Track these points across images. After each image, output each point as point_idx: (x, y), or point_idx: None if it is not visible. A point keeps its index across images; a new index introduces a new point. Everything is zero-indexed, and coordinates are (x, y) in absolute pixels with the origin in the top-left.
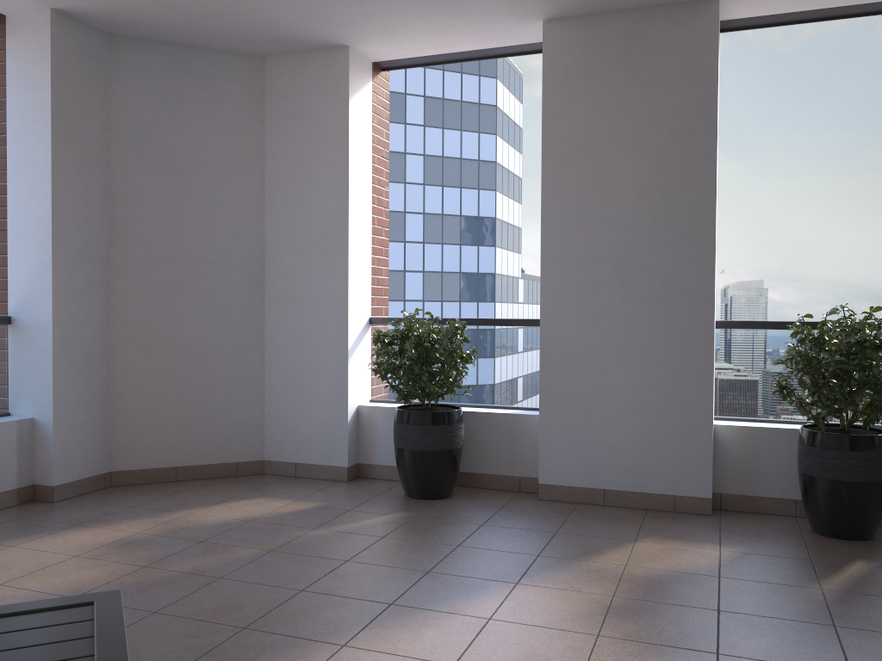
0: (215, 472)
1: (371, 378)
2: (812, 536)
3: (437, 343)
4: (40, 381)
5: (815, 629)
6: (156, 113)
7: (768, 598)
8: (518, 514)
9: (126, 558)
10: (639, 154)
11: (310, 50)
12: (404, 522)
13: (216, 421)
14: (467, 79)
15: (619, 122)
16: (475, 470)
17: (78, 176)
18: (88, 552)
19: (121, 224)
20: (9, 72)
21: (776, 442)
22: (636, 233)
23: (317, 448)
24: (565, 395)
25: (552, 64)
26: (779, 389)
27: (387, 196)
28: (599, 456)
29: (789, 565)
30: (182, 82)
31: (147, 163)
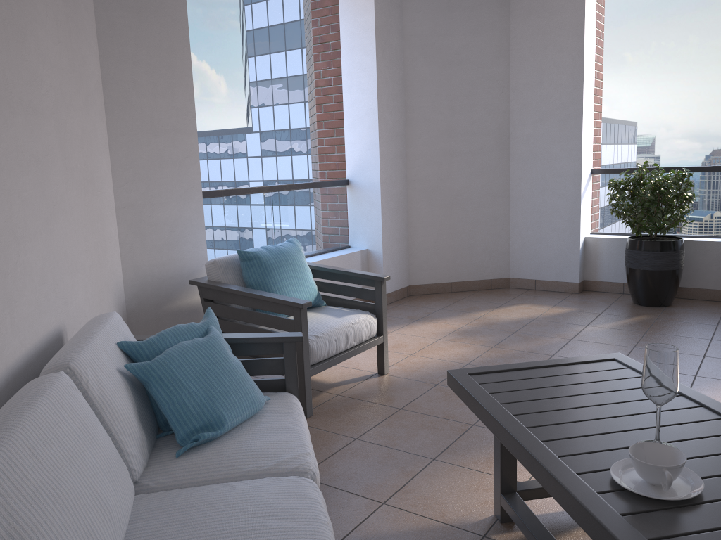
0: (476, 286)
1: (591, 216)
2: None
3: (670, 188)
4: (371, 224)
5: None
6: (434, 21)
7: None
8: None
9: (473, 341)
10: None
11: None
12: (651, 322)
13: (477, 250)
14: None
15: None
16: (686, 285)
17: (389, 76)
18: (444, 337)
19: (412, 108)
20: (340, 3)
21: None
22: None
23: (553, 269)
24: None
25: None
26: None
27: (601, 70)
28: None
29: None
30: None
31: (429, 61)
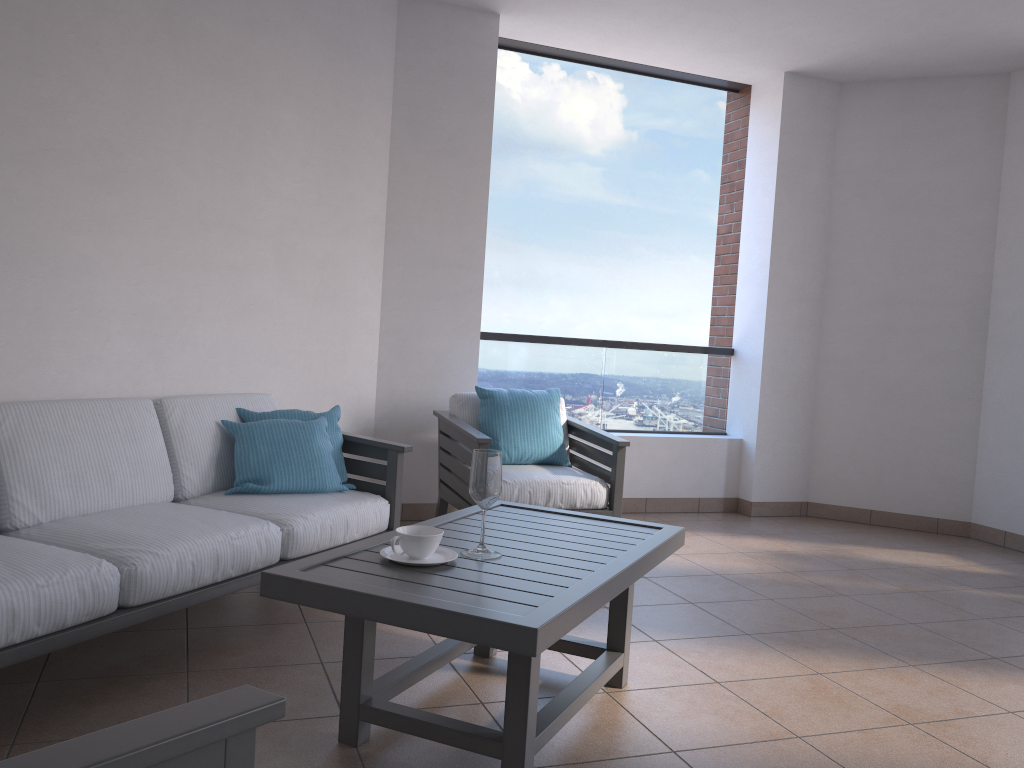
0: (912, 523)
1: None
2: None
3: None
4: (749, 407)
5: None
6: (880, 152)
7: None
8: None
9: (777, 563)
10: None
11: None
12: None
13: (917, 470)
14: None
15: None
16: None
17: (798, 222)
18: (751, 552)
19: (837, 265)
20: (749, 135)
21: None
22: None
23: None
24: None
25: None
26: None
27: None
28: None
29: None
30: (910, 117)
31: (867, 204)
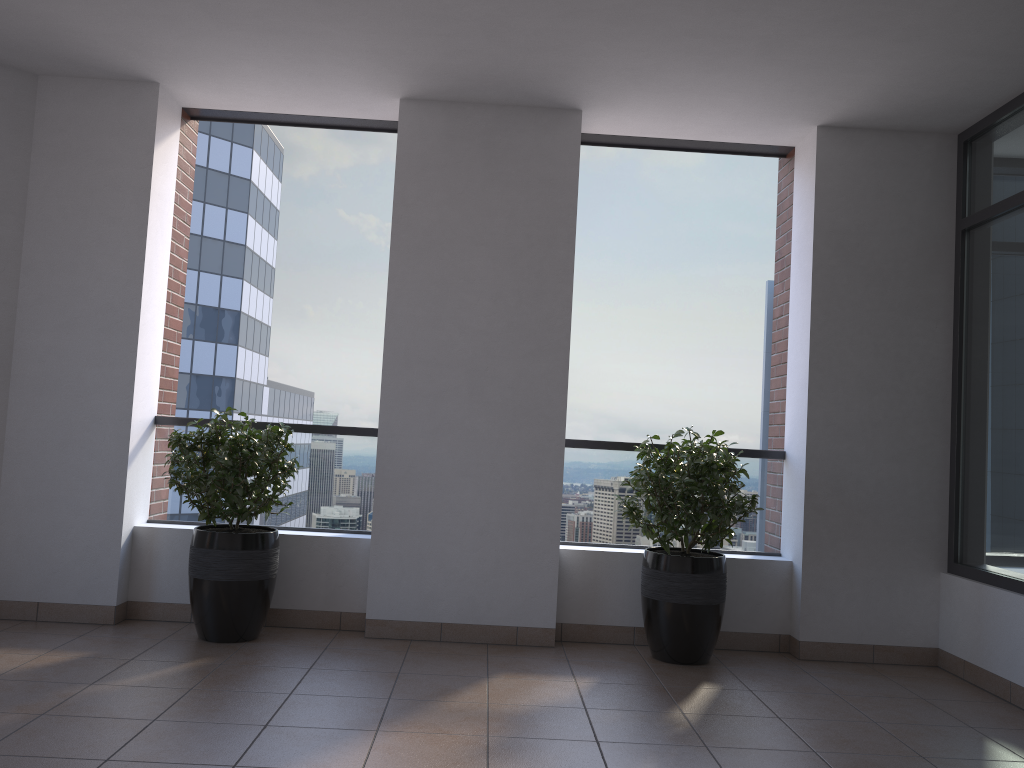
0: None
1: (151, 492)
2: (656, 663)
3: (257, 450)
4: None
5: (691, 751)
6: None
7: (639, 725)
8: (347, 654)
9: None
10: (496, 256)
11: (105, 78)
12: (211, 669)
13: None
14: (216, 143)
15: (477, 220)
16: (285, 605)
17: None
18: None
19: None
20: None
21: (618, 567)
22: (490, 340)
23: (73, 582)
24: (403, 515)
25: (408, 147)
26: (628, 511)
27: (185, 269)
28: (437, 585)
29: (645, 692)
30: None
31: None
